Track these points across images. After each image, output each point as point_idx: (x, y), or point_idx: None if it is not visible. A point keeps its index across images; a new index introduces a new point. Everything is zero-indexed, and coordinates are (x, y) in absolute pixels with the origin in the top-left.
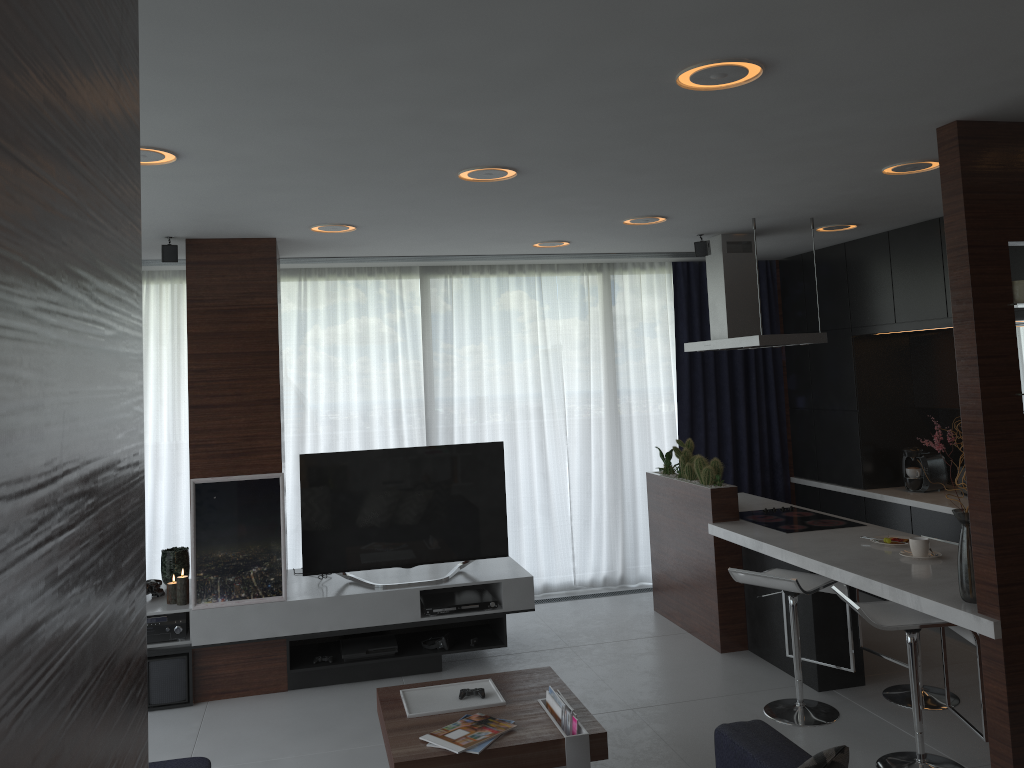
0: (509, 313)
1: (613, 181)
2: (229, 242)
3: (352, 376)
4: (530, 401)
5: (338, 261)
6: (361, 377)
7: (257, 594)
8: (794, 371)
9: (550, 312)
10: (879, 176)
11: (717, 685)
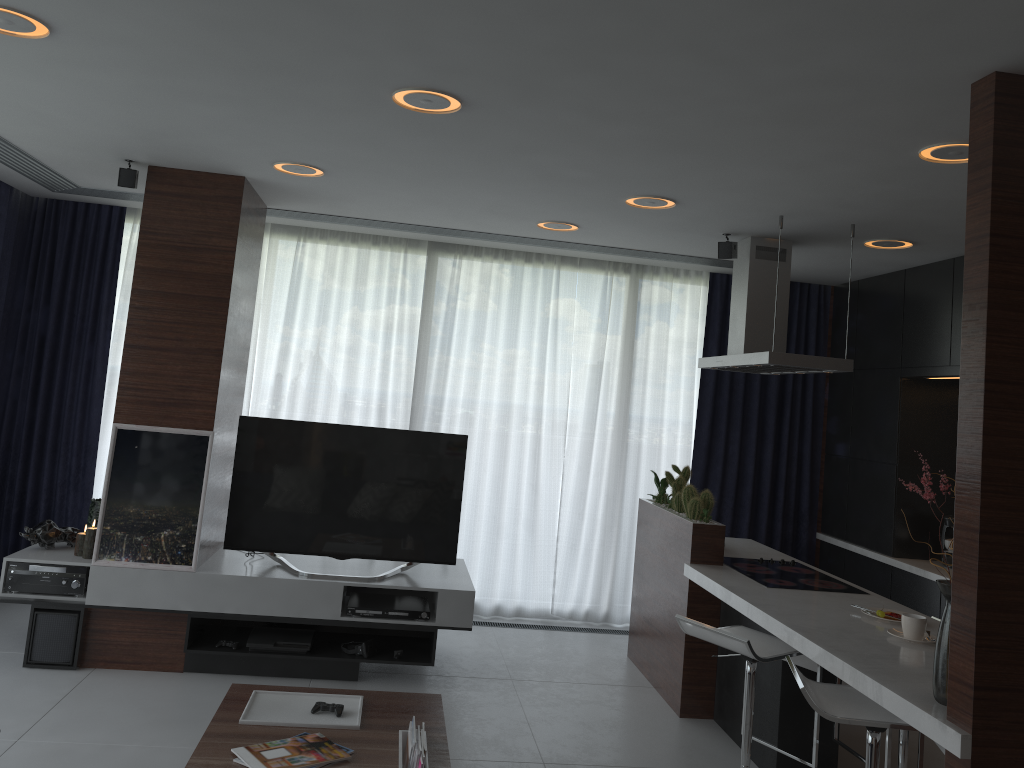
0: (519, 304)
1: (585, 132)
2: (194, 175)
3: (340, 349)
4: (530, 404)
5: (334, 221)
6: (349, 351)
7: (164, 560)
8: (835, 412)
9: (565, 310)
10: (918, 164)
11: (657, 754)
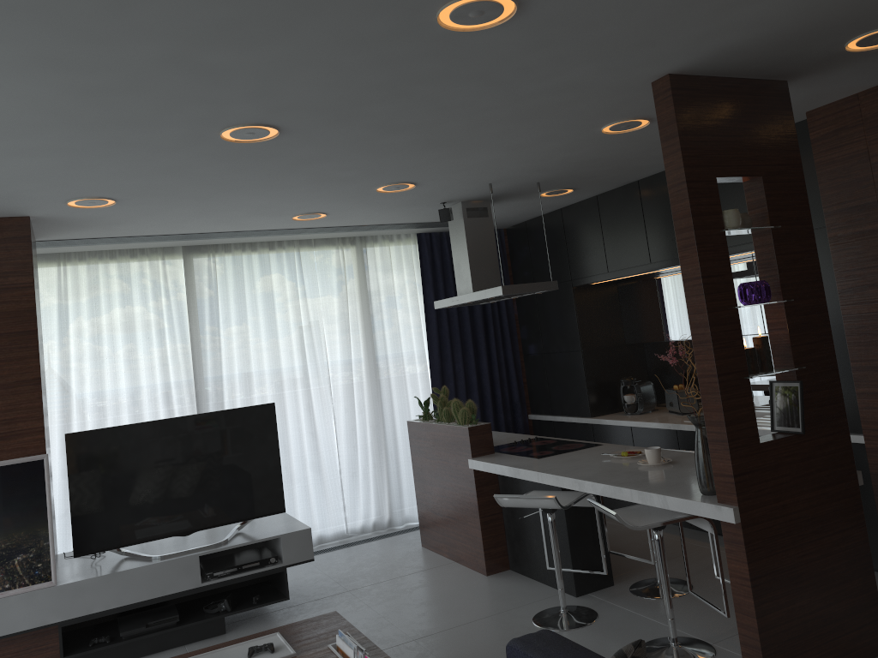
0: (272, 286)
1: (370, 142)
2: None
3: (118, 356)
4: (296, 367)
5: (99, 243)
6: (128, 356)
7: (23, 583)
8: (525, 322)
9: (310, 283)
10: (598, 136)
11: (488, 605)
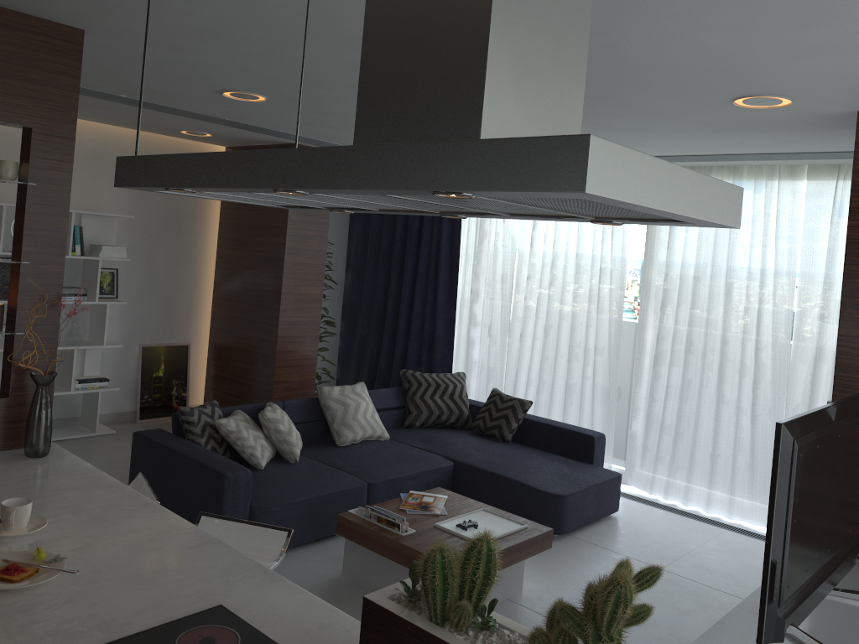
0: None
1: None
2: None
3: None
4: None
5: None
6: None
7: None
8: None
9: None
10: None
11: None
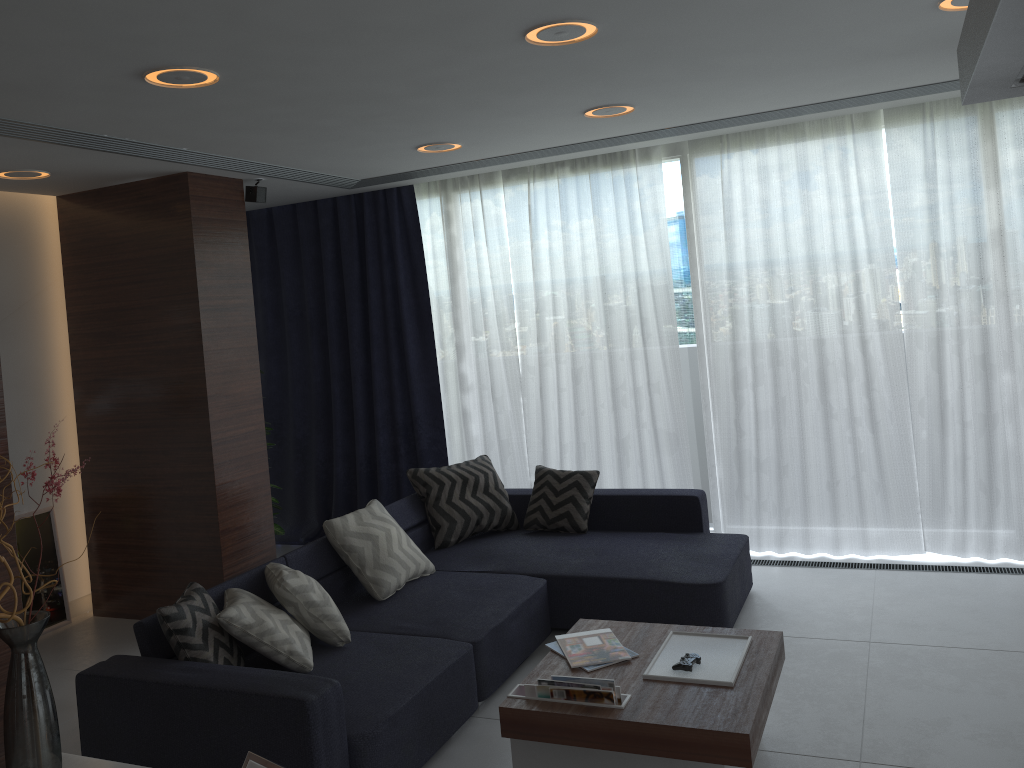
0: None
1: None
2: None
3: None
4: None
5: None
6: None
7: None
8: None
9: None
10: None
11: None
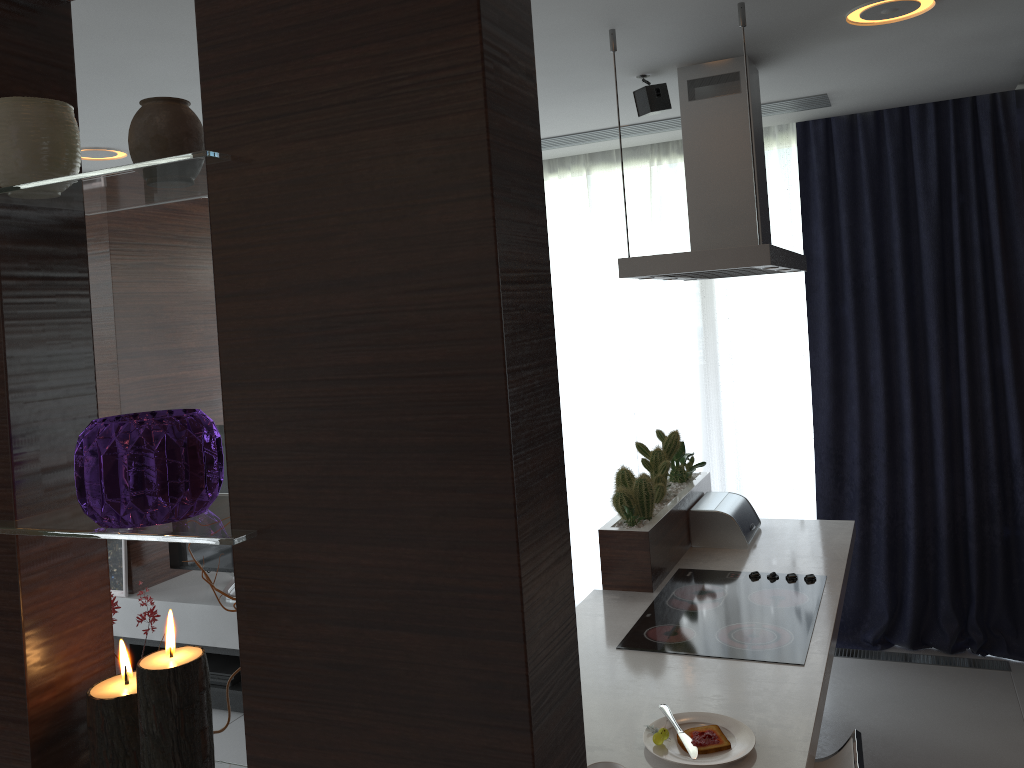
0: None
1: None
2: None
3: None
4: (583, 351)
5: None
6: None
7: None
8: None
9: (605, 223)
10: None
11: None
